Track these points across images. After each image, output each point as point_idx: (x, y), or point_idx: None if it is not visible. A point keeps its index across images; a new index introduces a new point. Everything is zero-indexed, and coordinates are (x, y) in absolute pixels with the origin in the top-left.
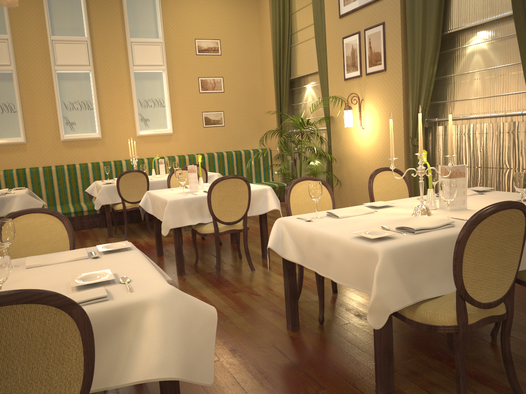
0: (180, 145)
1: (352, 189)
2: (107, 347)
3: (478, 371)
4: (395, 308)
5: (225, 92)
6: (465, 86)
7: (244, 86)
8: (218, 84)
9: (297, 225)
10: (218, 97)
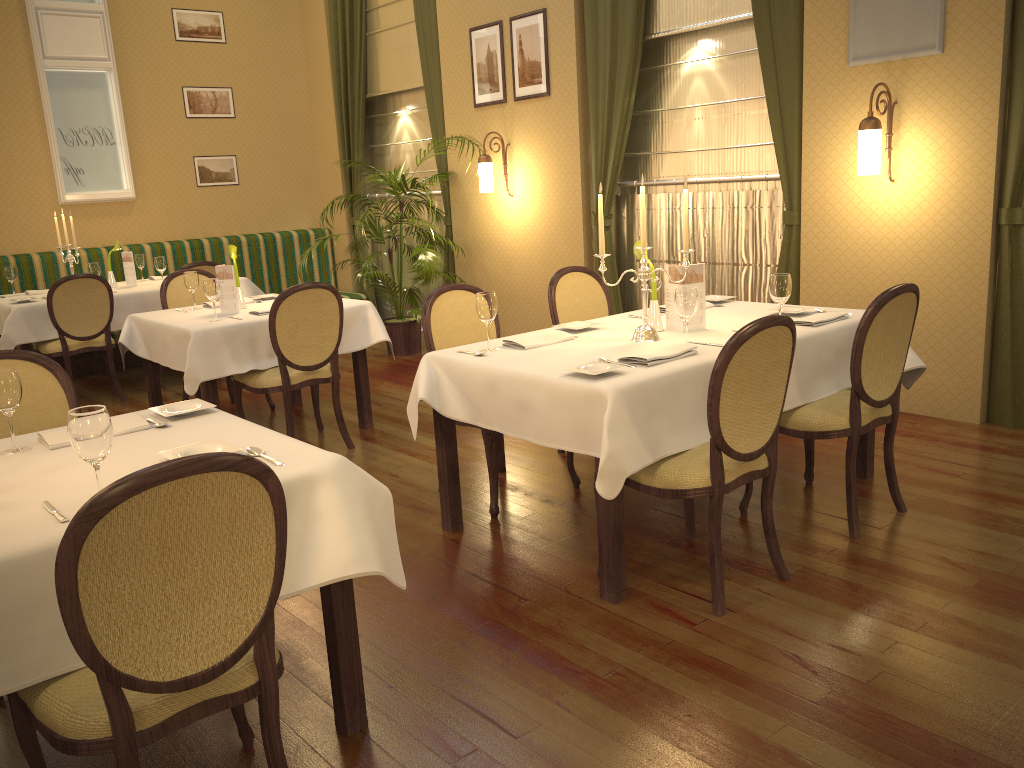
0: (152, 222)
1: None
2: None
3: (729, 554)
4: (632, 469)
5: (237, 117)
6: (680, 129)
7: (274, 107)
8: (222, 101)
9: (464, 362)
10: (223, 127)
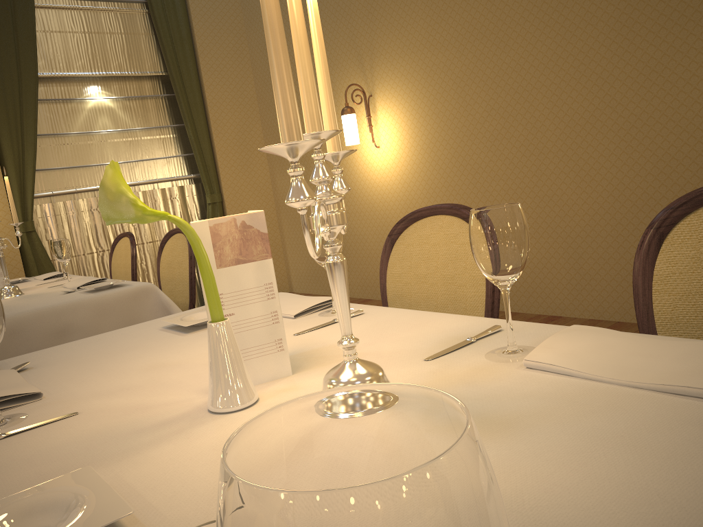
0: None
1: None
2: None
3: None
4: None
5: None
6: None
7: None
8: None
9: None
10: None
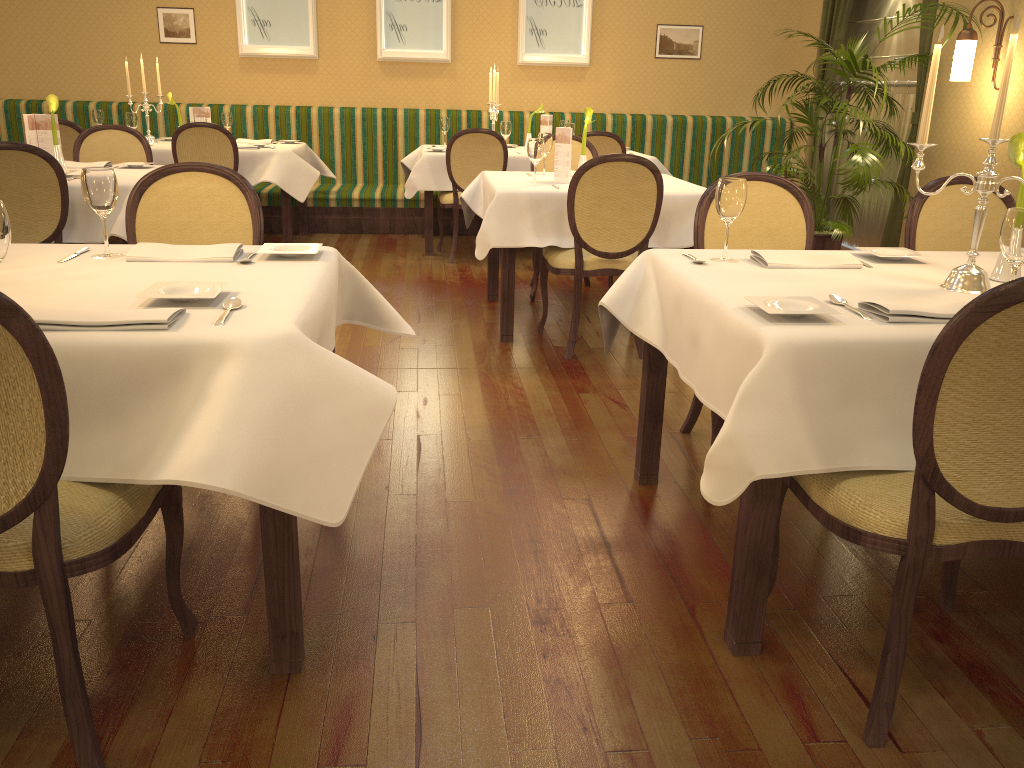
0: (601, 92)
1: None
2: (149, 412)
3: (985, 656)
4: (768, 472)
5: None
6: None
7: None
8: None
9: (667, 268)
10: None
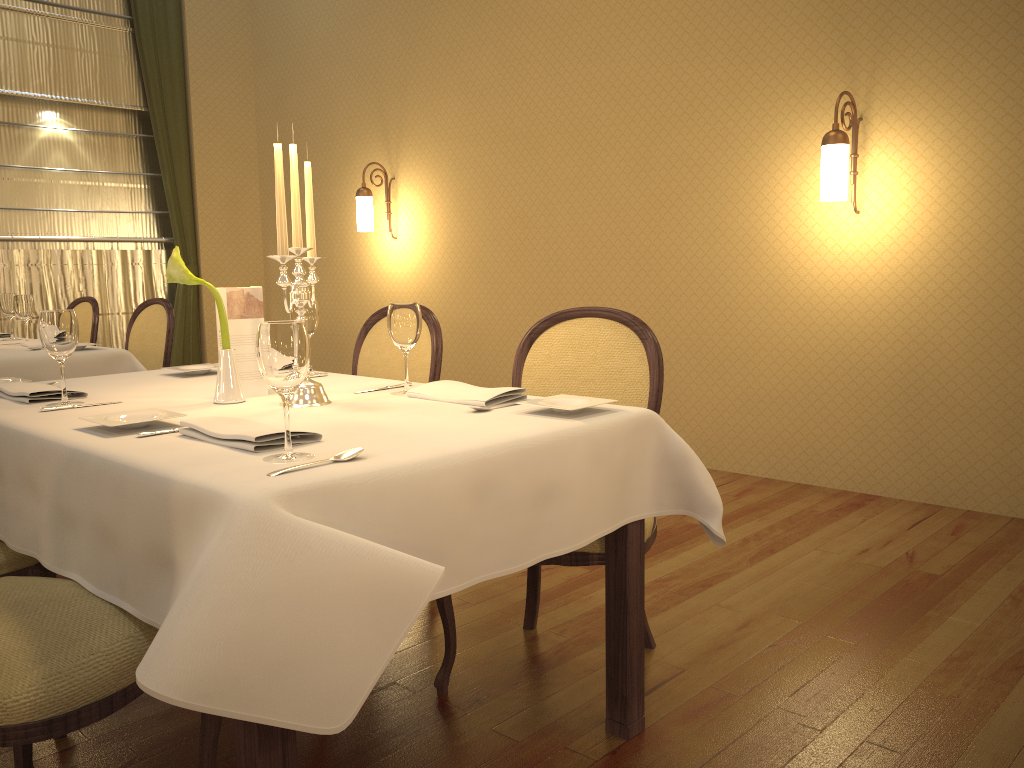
0: None
1: None
2: None
3: None
4: None
5: None
6: None
7: None
8: None
9: None
10: None
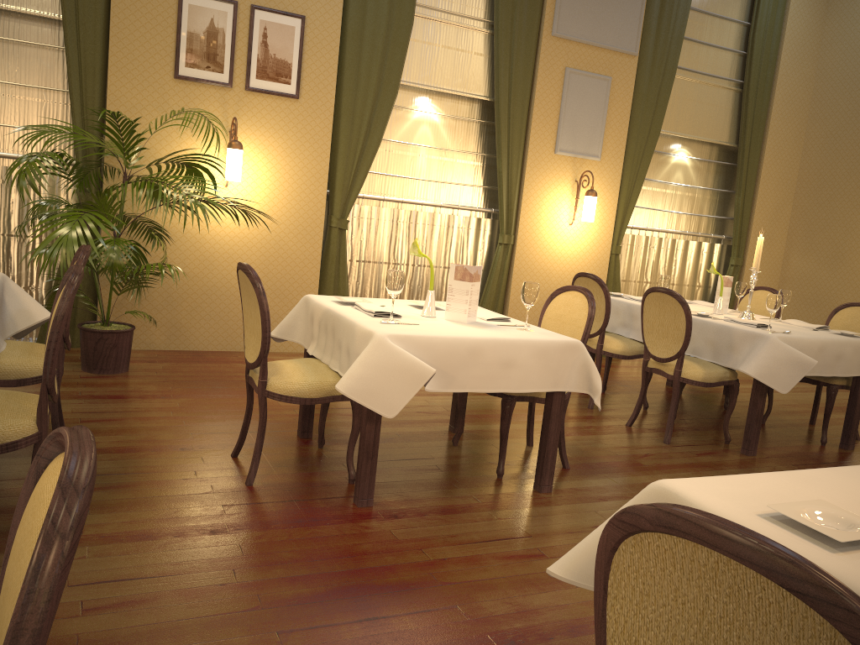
0: None
1: (172, 300)
2: None
3: (784, 423)
4: None
5: None
6: (405, 160)
7: None
8: None
9: (801, 338)
10: None
